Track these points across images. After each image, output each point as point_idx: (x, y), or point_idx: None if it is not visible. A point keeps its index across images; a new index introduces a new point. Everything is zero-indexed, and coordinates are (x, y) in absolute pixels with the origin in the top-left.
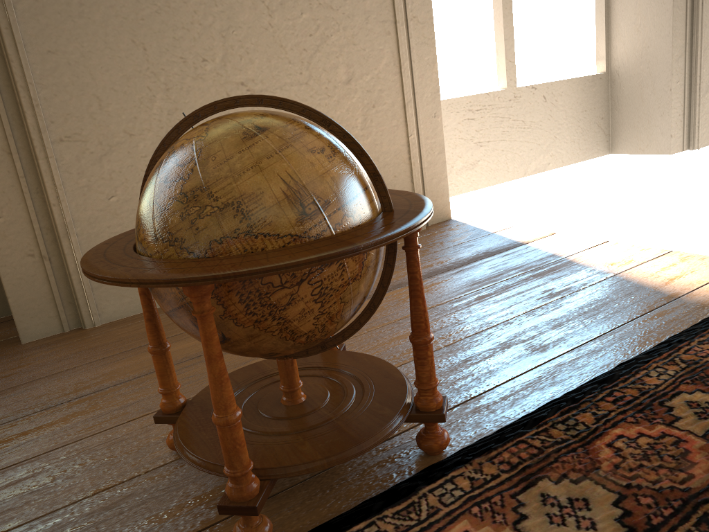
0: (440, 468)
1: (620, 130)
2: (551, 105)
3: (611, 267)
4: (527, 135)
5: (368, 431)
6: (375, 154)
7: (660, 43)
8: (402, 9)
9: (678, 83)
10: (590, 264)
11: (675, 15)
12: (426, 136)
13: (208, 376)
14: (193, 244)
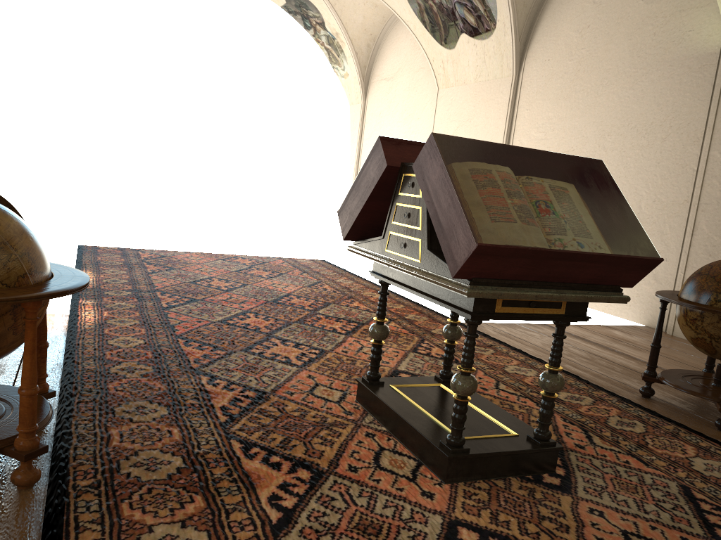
0: (63, 423)
1: None
2: None
3: None
4: None
5: (42, 403)
6: None
7: None
8: None
9: None
10: None
11: None
12: None
13: (30, 362)
14: (6, 278)
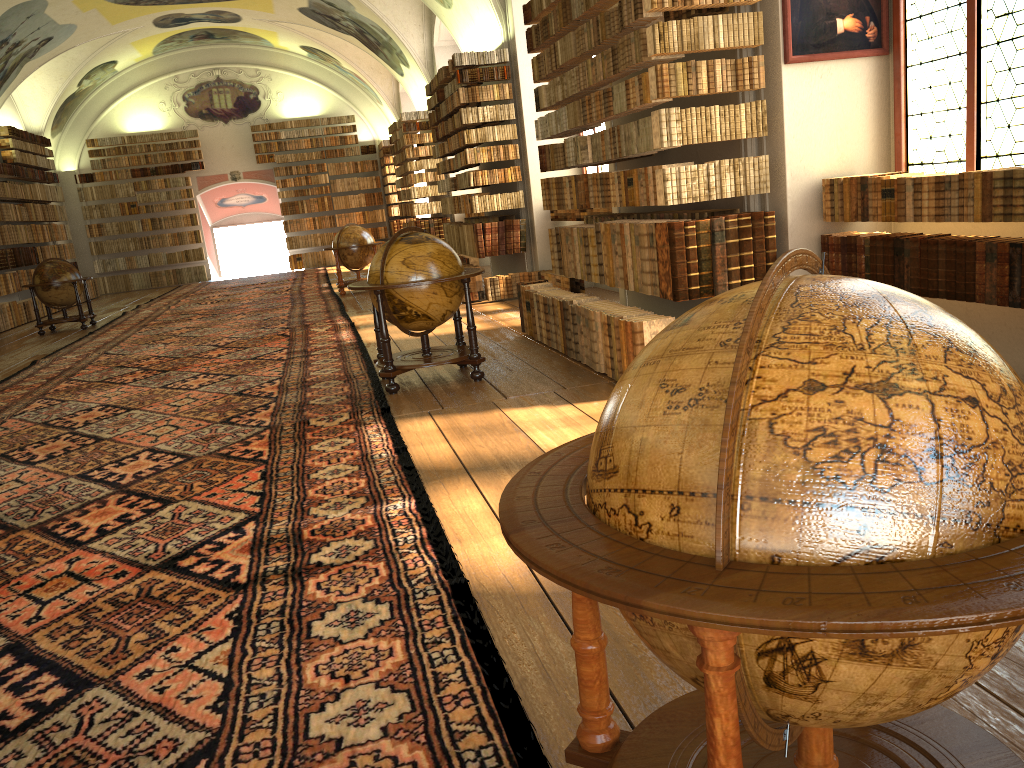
0: None
1: None
2: None
3: None
4: None
5: None
6: None
7: None
8: None
9: None
10: None
11: None
12: None
13: None
14: None
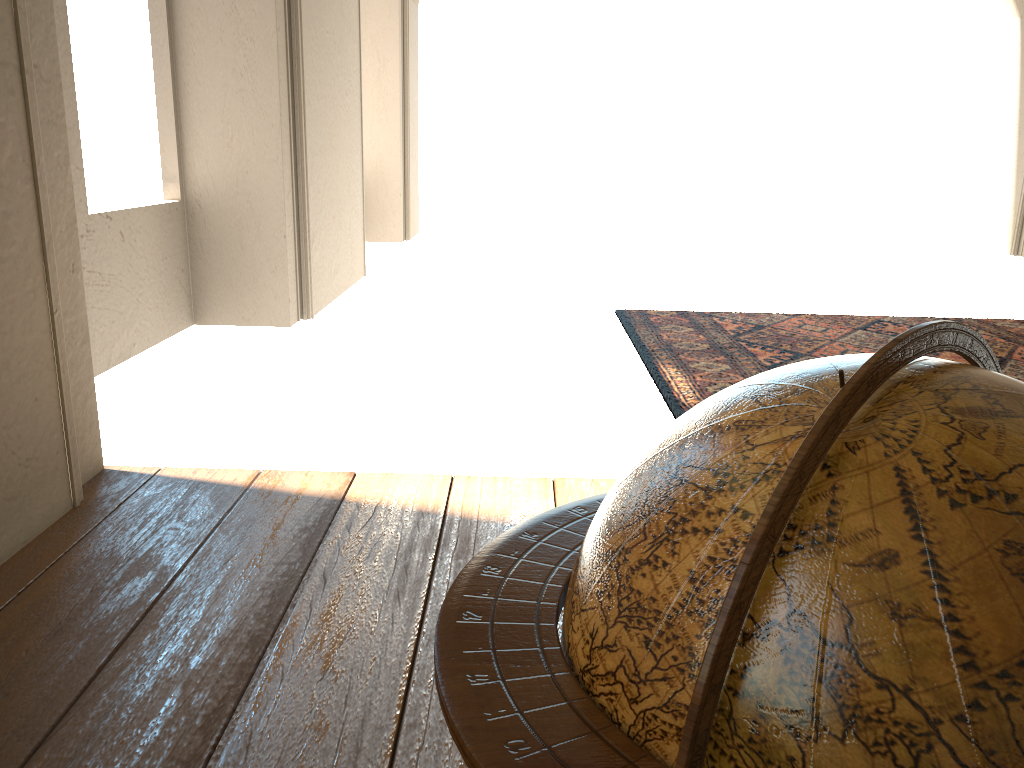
0: None
1: (208, 289)
2: (131, 248)
3: (529, 516)
4: (107, 297)
5: None
6: (4, 354)
7: (265, 169)
8: (30, 46)
9: (290, 228)
10: (497, 517)
11: (283, 135)
12: (64, 311)
13: None
14: None
